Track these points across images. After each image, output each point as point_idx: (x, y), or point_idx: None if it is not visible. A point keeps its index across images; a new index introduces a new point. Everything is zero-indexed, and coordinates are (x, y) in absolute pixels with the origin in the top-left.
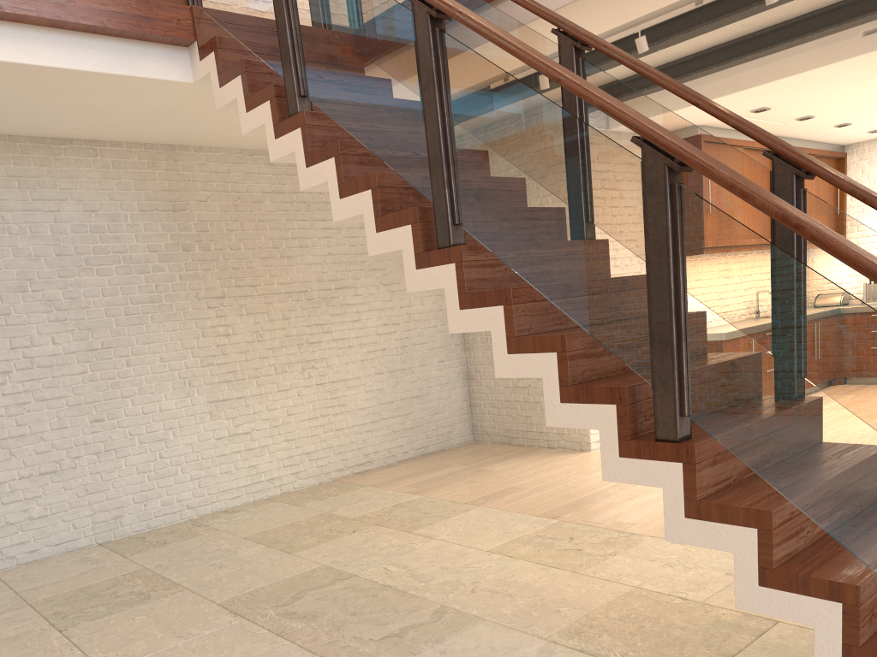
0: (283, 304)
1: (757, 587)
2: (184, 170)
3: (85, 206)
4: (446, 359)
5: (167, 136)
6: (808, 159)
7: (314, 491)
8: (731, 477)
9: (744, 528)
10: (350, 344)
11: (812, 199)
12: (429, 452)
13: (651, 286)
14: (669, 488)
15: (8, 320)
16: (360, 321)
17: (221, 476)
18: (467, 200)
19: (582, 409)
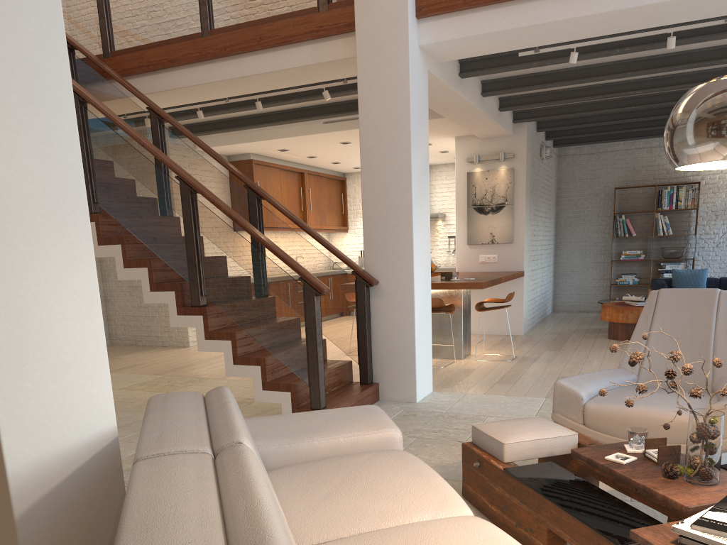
0: None
1: (233, 365)
2: None
3: None
4: None
5: None
6: (261, 191)
7: None
8: (226, 324)
9: (227, 340)
10: None
11: (264, 208)
12: None
13: (186, 239)
14: (198, 327)
15: None
16: None
17: None
18: (101, 191)
19: (160, 294)
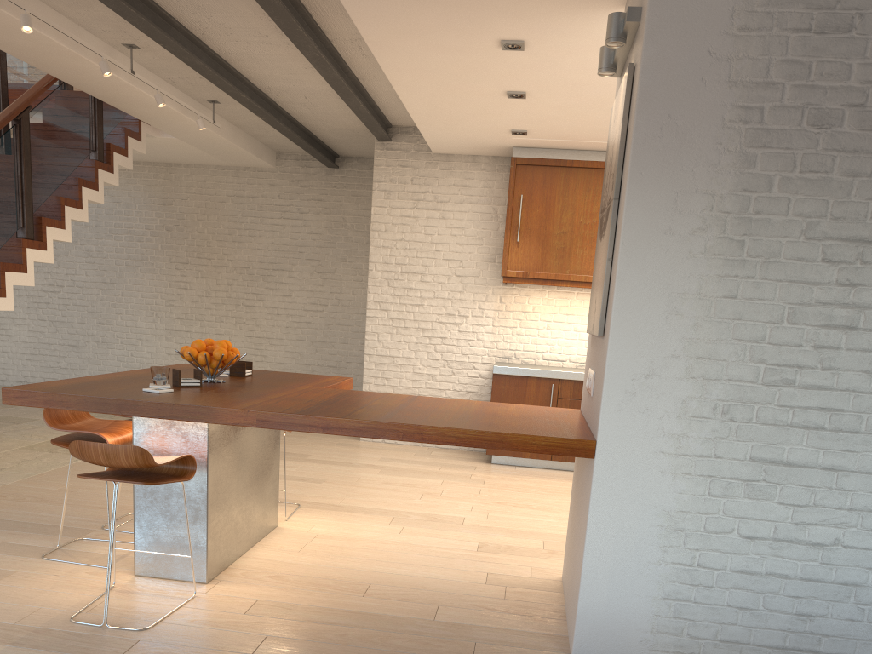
0: (228, 274)
1: None
2: (175, 179)
3: (114, 199)
4: None
5: (151, 158)
6: None
7: None
8: None
9: None
10: (279, 312)
11: None
12: None
13: None
14: None
15: (67, 258)
16: (290, 297)
17: None
18: None
19: None
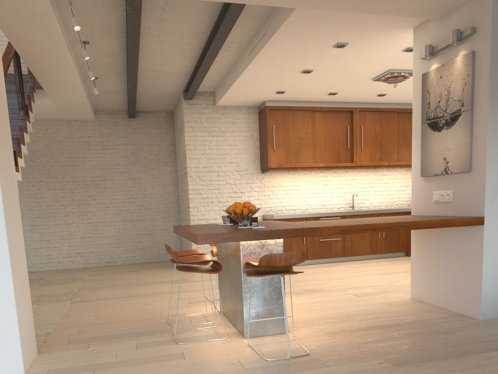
0: (71, 186)
1: None
2: None
3: None
4: (167, 217)
5: None
6: None
7: (73, 270)
8: None
9: None
10: (107, 206)
11: None
12: (152, 262)
13: None
14: None
15: None
16: (114, 195)
17: (33, 257)
18: None
19: None
